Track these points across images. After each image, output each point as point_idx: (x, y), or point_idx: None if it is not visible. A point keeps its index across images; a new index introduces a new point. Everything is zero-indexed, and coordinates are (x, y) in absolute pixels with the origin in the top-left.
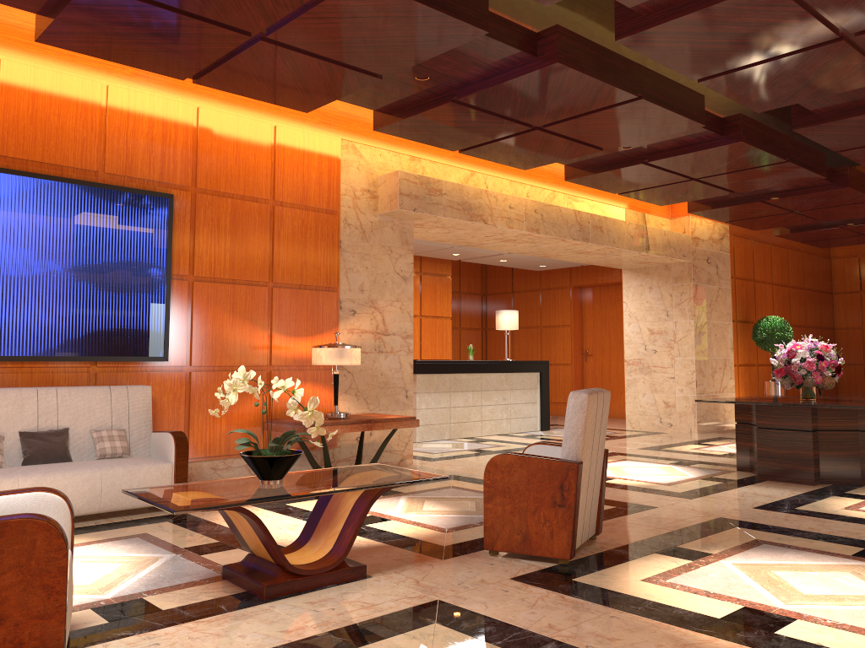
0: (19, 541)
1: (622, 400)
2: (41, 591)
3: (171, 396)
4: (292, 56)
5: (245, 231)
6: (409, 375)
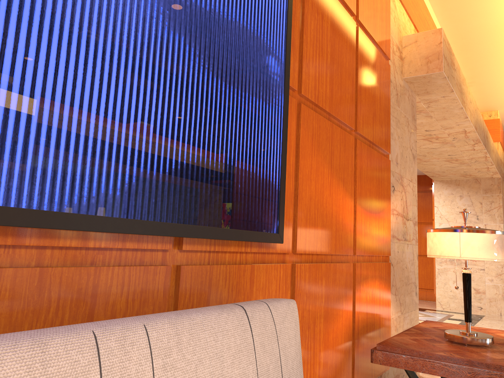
0: None
1: None
2: None
3: None
4: None
5: (340, 47)
6: (416, 269)
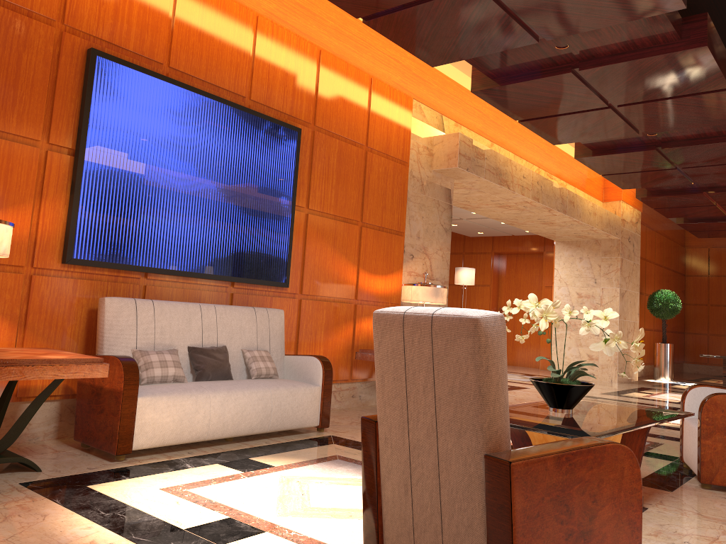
0: (613, 469)
1: (531, 351)
2: (627, 526)
3: (286, 321)
4: (487, 7)
5: (346, 172)
6: None
